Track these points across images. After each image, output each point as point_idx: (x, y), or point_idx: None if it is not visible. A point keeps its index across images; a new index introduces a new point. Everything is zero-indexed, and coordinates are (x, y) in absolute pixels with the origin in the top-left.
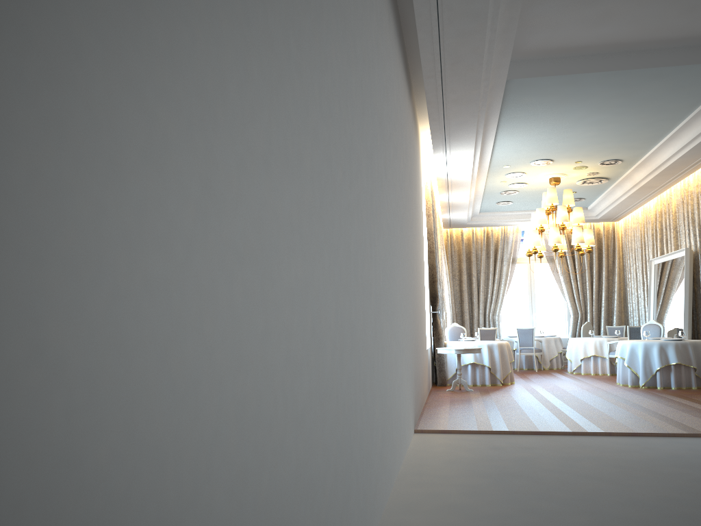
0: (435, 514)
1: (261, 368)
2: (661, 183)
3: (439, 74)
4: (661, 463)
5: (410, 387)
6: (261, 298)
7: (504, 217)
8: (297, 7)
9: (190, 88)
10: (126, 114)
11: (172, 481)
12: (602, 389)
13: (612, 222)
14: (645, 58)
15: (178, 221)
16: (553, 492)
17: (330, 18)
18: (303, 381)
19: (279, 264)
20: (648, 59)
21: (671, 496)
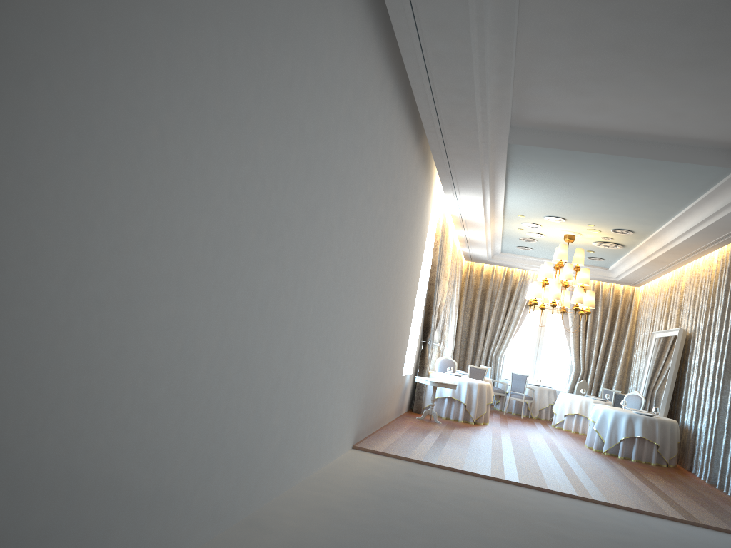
0: (309, 512)
1: (111, 372)
2: (672, 260)
3: (439, 130)
4: (540, 516)
5: (352, 407)
6: (120, 329)
7: (525, 261)
8: (210, 127)
9: (71, 213)
10: (14, 238)
11: (12, 424)
12: (564, 447)
13: (633, 286)
14: (640, 148)
15: (45, 288)
16: (422, 517)
17: (262, 119)
18: (161, 385)
19: (146, 307)
20: (642, 149)
21: (515, 541)
